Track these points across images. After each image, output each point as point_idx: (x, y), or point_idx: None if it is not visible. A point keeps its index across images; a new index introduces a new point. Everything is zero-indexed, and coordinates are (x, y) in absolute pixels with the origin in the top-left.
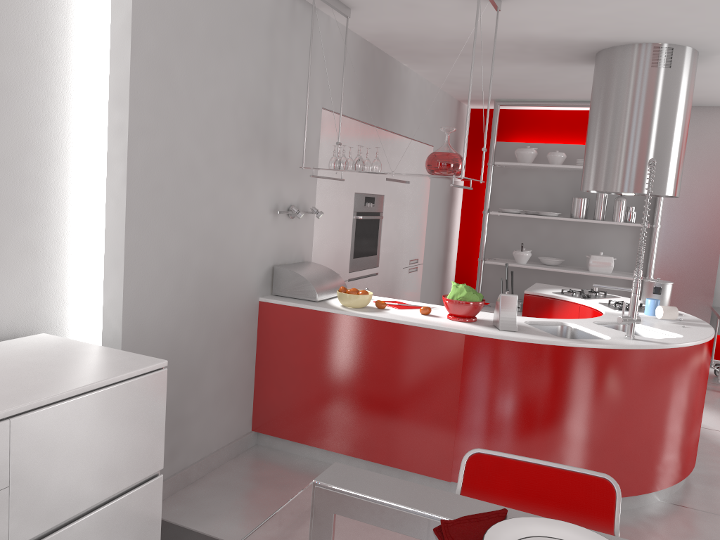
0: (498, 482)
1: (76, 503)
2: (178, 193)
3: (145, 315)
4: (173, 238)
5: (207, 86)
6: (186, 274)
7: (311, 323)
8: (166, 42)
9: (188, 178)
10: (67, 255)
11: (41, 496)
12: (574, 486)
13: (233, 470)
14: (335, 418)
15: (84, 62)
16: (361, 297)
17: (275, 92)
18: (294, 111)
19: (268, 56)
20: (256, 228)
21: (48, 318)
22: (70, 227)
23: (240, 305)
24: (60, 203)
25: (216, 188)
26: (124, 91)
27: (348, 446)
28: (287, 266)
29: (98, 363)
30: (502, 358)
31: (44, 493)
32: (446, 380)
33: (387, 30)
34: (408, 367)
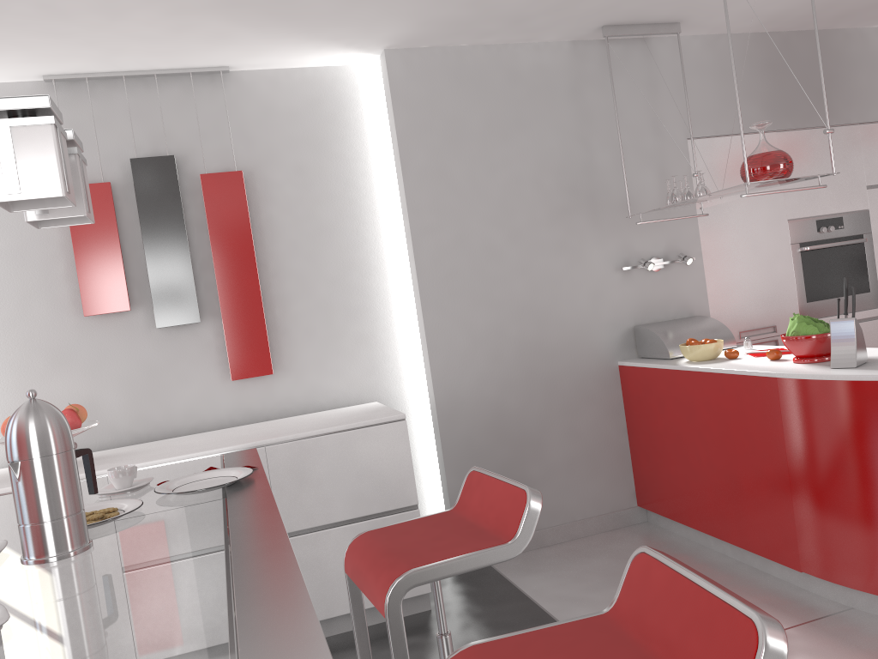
0: (474, 496)
1: (329, 514)
2: (477, 274)
3: (458, 384)
4: (478, 314)
5: (494, 172)
6: (502, 345)
7: (655, 383)
8: (437, 151)
9: (486, 259)
10: (397, 341)
11: (298, 502)
12: (507, 498)
13: (595, 540)
14: (691, 490)
15: (386, 190)
16: (698, 347)
17: (595, 147)
18: (633, 157)
19: (577, 116)
20: (596, 290)
21: (388, 391)
22: (396, 318)
23: (588, 371)
24: (383, 301)
25: (526, 261)
26: (404, 204)
27: (707, 524)
28: (649, 325)
29: (359, 417)
30: (820, 405)
31: (300, 501)
32: (771, 439)
33: (762, 15)
34: (736, 425)
